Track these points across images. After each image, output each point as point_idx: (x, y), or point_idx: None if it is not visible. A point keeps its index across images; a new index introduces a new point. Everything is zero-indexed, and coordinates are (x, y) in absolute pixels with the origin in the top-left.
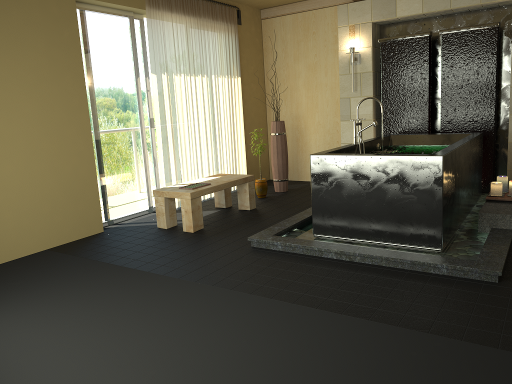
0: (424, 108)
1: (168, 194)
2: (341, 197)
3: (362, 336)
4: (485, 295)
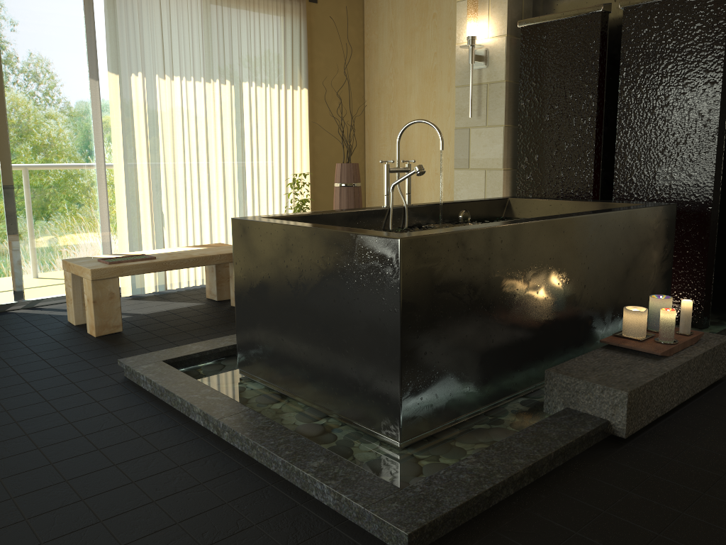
0: (587, 151)
1: (74, 269)
2: (268, 304)
3: None
4: None
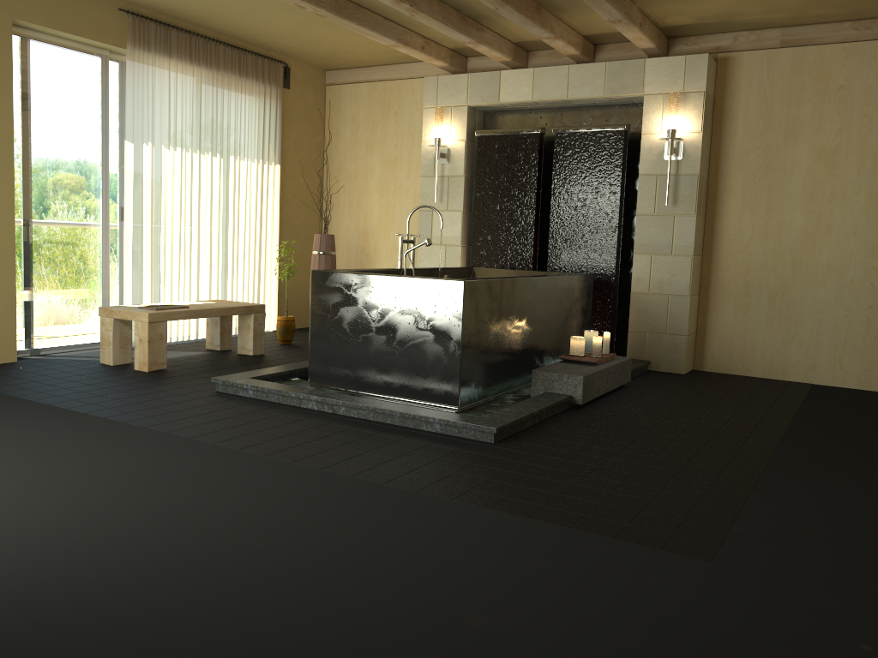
0: (528, 234)
1: (119, 314)
2: (346, 331)
3: (269, 473)
4: (463, 452)
